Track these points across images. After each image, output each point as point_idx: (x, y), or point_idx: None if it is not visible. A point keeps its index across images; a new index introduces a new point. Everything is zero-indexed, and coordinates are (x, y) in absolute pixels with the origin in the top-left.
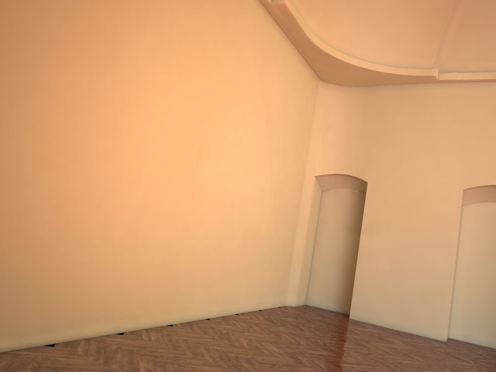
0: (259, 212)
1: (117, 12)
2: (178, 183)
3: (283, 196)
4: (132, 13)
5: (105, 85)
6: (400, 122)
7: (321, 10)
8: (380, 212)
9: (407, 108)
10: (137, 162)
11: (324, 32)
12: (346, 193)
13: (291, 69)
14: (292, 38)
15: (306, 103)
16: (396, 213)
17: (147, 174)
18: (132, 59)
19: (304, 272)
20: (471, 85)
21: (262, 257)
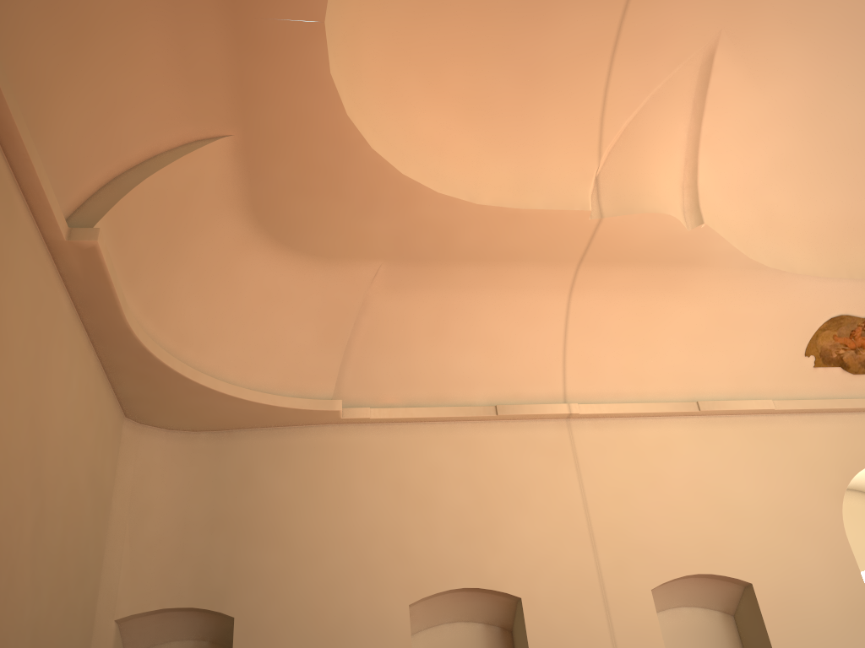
0: None
1: None
2: None
3: None
4: None
5: None
6: (286, 492)
7: (150, 280)
8: None
9: (295, 467)
10: None
11: (151, 320)
12: None
13: (83, 383)
14: (91, 322)
15: (104, 458)
16: None
17: None
18: None
19: None
20: (391, 428)
21: None
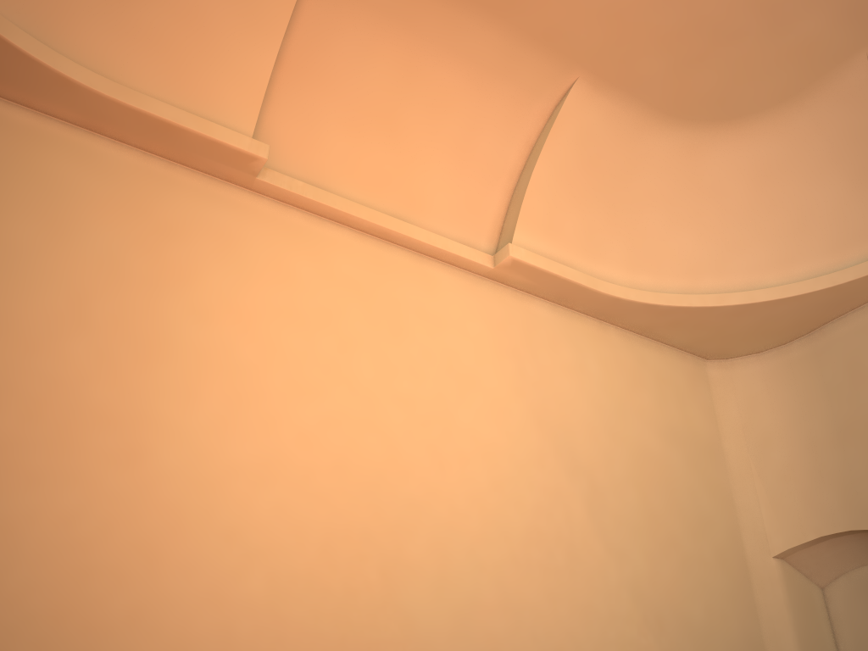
0: None
1: (136, 375)
2: (337, 645)
3: (689, 621)
4: (171, 369)
5: (120, 496)
6: None
7: (617, 242)
8: None
9: None
10: (215, 620)
11: (645, 274)
12: None
13: (608, 360)
14: (583, 308)
15: (684, 410)
16: None
17: (245, 639)
18: (179, 438)
19: None
20: None
21: None
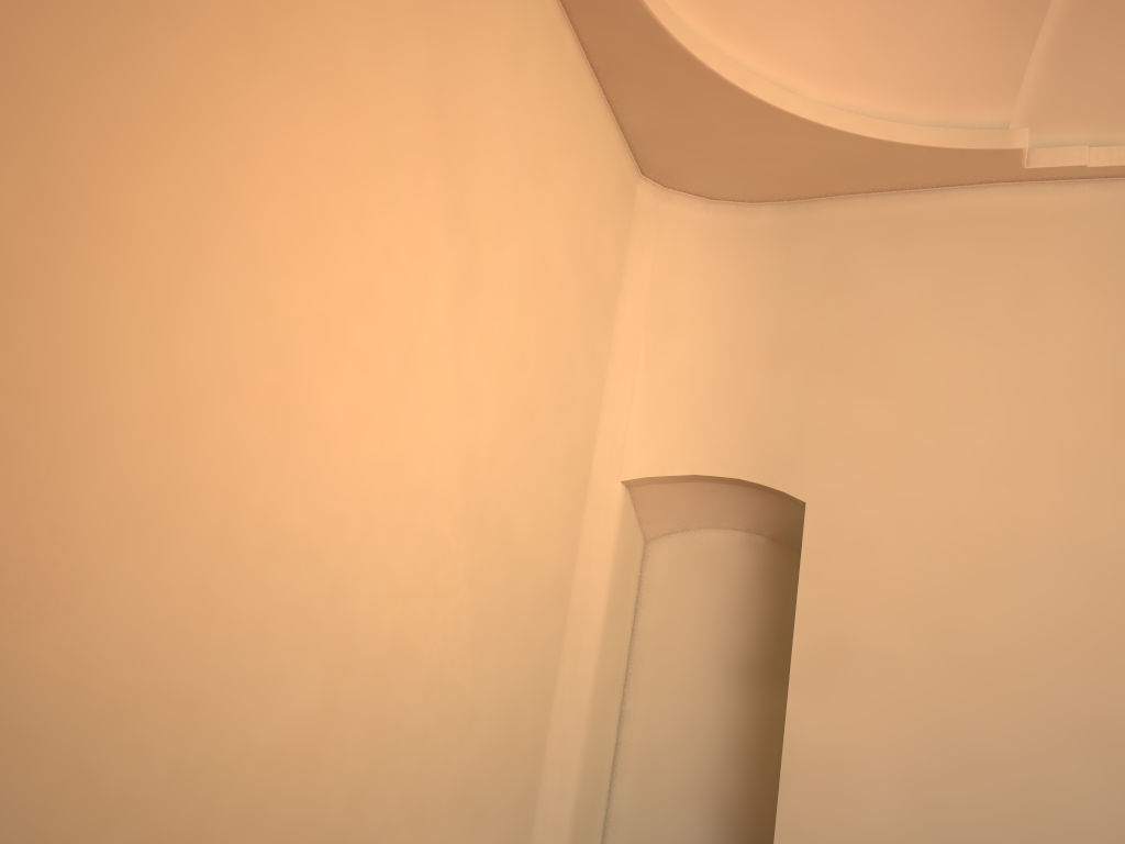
0: (411, 588)
1: None
2: None
3: (511, 536)
4: None
5: None
6: (907, 304)
7: None
8: (858, 607)
9: (926, 262)
10: None
11: None
12: (726, 548)
13: (551, 80)
14: None
15: (600, 228)
16: (917, 611)
17: None
18: None
19: (586, 832)
20: None
21: (419, 782)
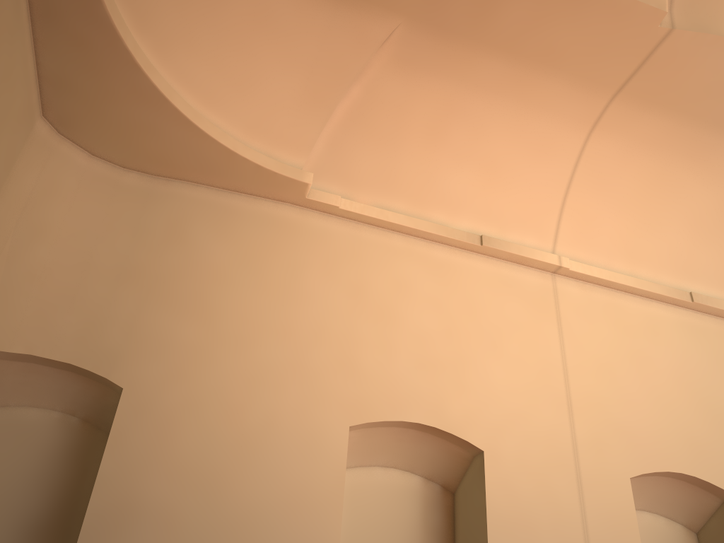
0: None
1: None
2: None
3: None
4: None
5: None
6: (222, 262)
7: None
8: (150, 473)
9: (239, 238)
10: None
11: None
12: (41, 424)
13: None
14: None
15: None
16: (195, 478)
17: None
18: None
19: None
20: (359, 228)
21: None
